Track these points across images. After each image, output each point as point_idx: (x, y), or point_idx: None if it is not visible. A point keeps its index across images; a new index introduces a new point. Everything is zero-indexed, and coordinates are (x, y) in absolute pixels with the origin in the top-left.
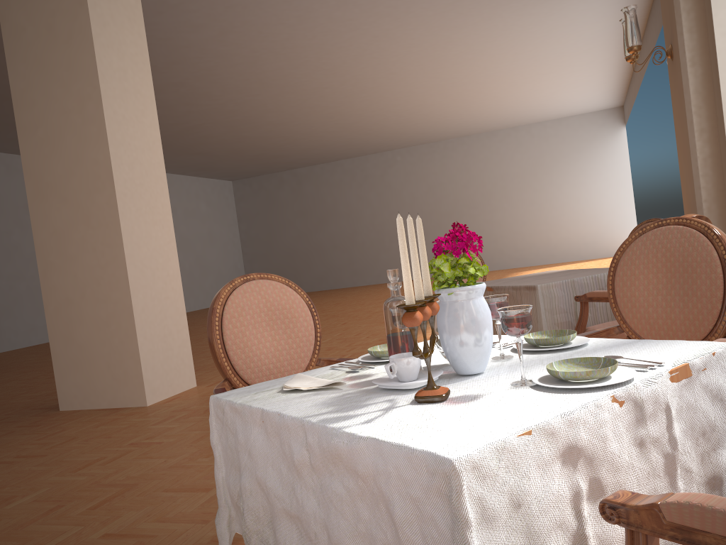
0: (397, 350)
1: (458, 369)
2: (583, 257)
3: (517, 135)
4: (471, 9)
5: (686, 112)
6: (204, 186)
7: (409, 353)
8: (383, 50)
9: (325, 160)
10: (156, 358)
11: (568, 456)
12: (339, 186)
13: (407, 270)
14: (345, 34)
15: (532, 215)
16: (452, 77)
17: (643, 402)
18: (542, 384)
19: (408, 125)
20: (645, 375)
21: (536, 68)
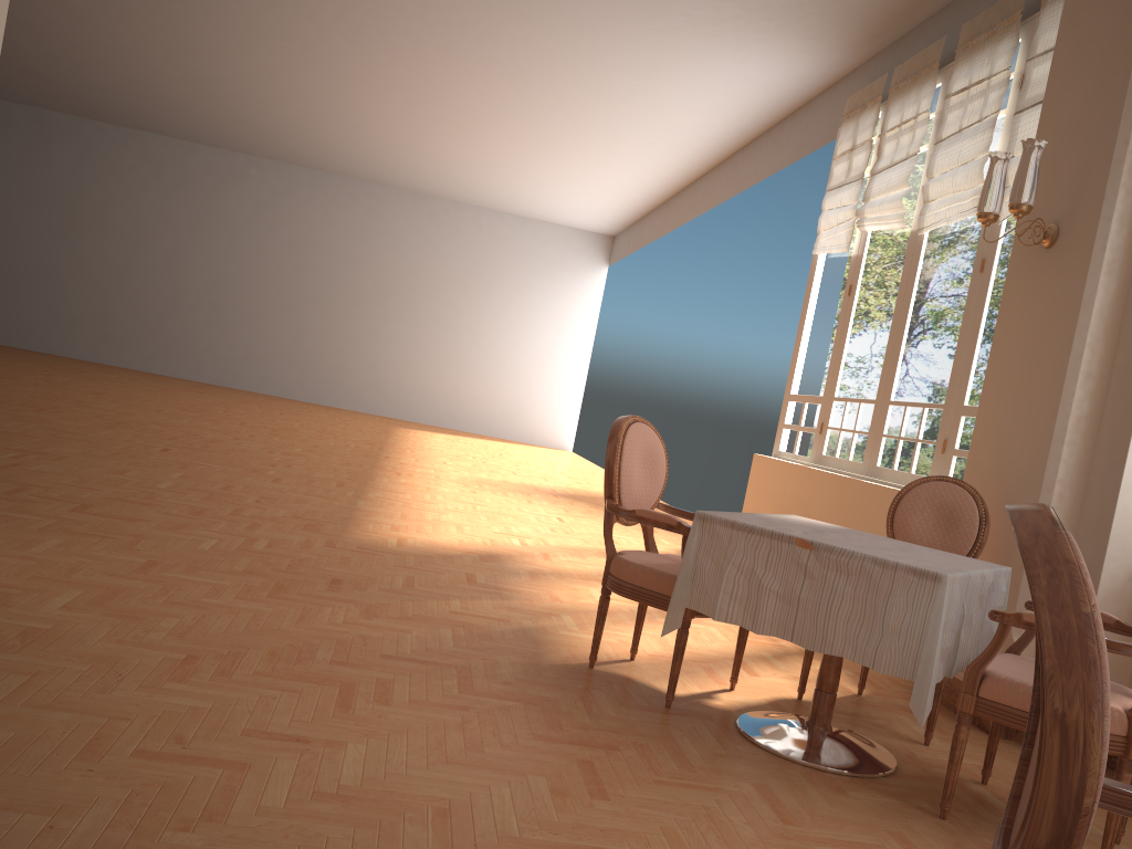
0: None
1: None
2: (495, 434)
3: (459, 217)
4: (570, 1)
5: (1075, 339)
6: None
7: None
8: None
9: (116, 120)
10: None
11: None
12: (125, 176)
13: None
14: None
15: (441, 345)
16: (444, 88)
17: None
18: None
19: (310, 127)
20: None
21: (566, 134)
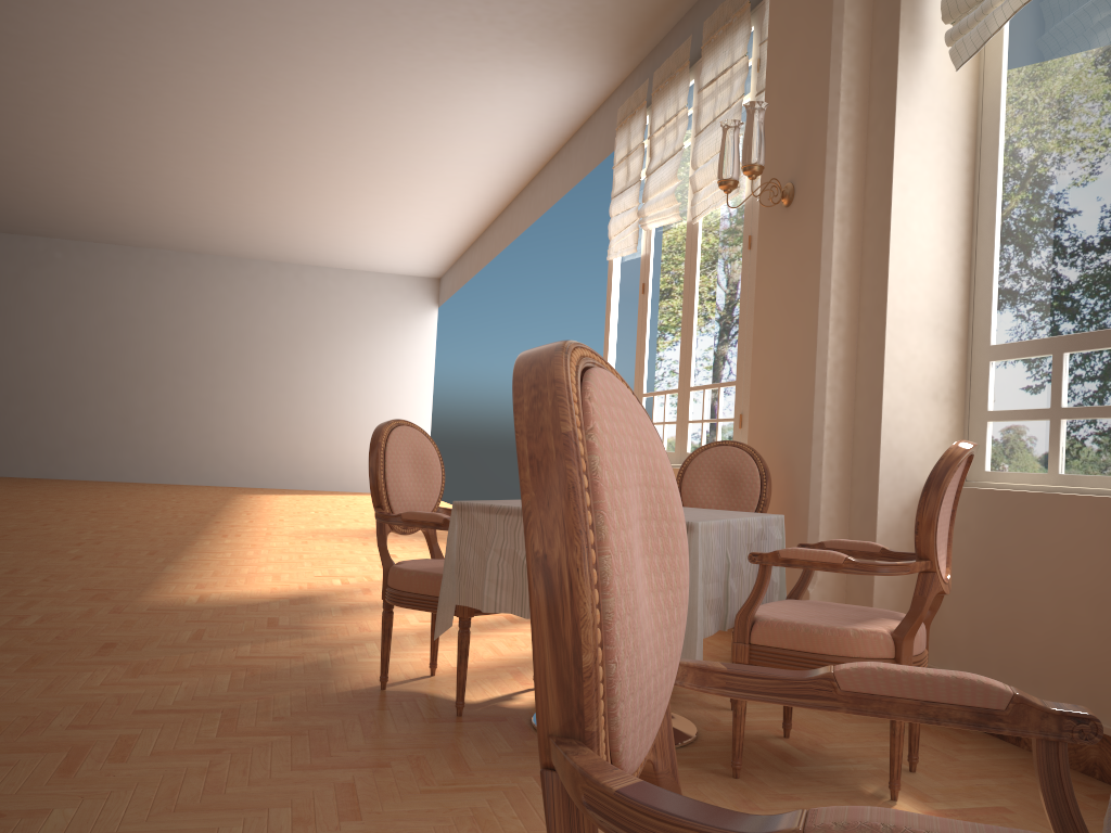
0: None
1: None
2: (346, 488)
3: (280, 277)
4: (335, 39)
5: (821, 287)
6: None
7: None
8: (146, 44)
9: None
10: None
11: None
12: None
13: None
14: None
15: (279, 406)
16: (234, 144)
17: None
18: None
19: (107, 201)
20: None
21: (366, 179)
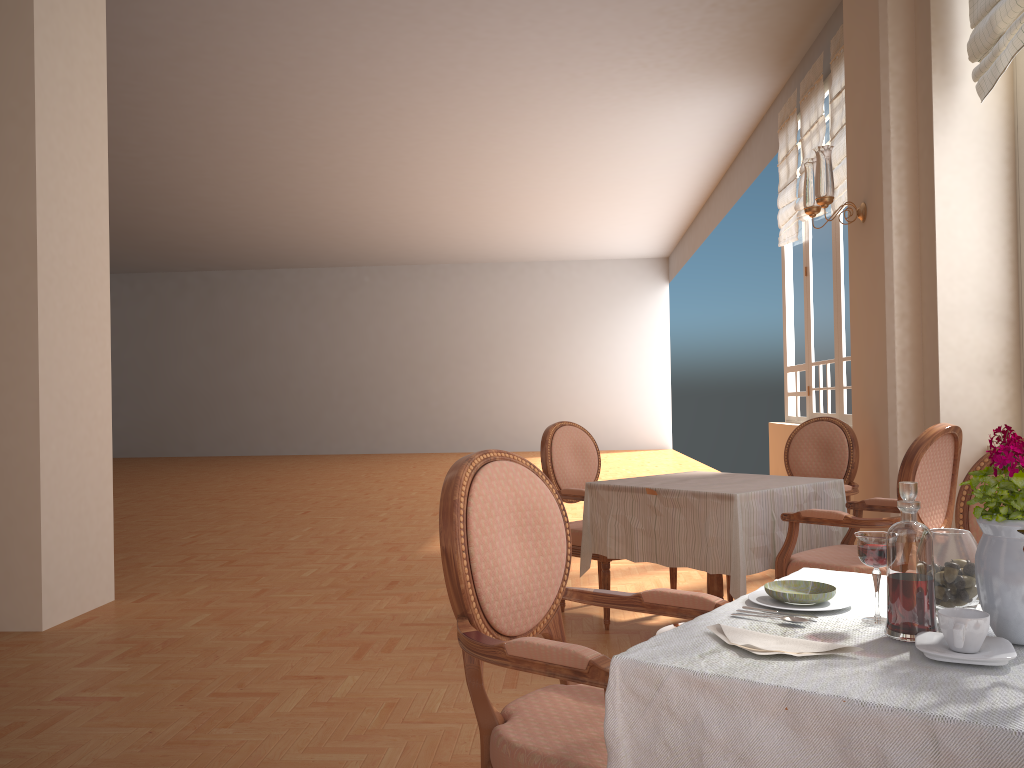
0: (917, 602)
1: (1017, 636)
2: (602, 447)
3: (533, 274)
4: (538, 100)
5: (886, 290)
6: None
7: (953, 608)
8: (403, 129)
9: (258, 266)
10: (64, 552)
11: None
12: (273, 306)
13: None
14: (360, 97)
15: (541, 382)
16: (478, 183)
17: None
18: None
19: (395, 236)
20: None
21: (586, 191)
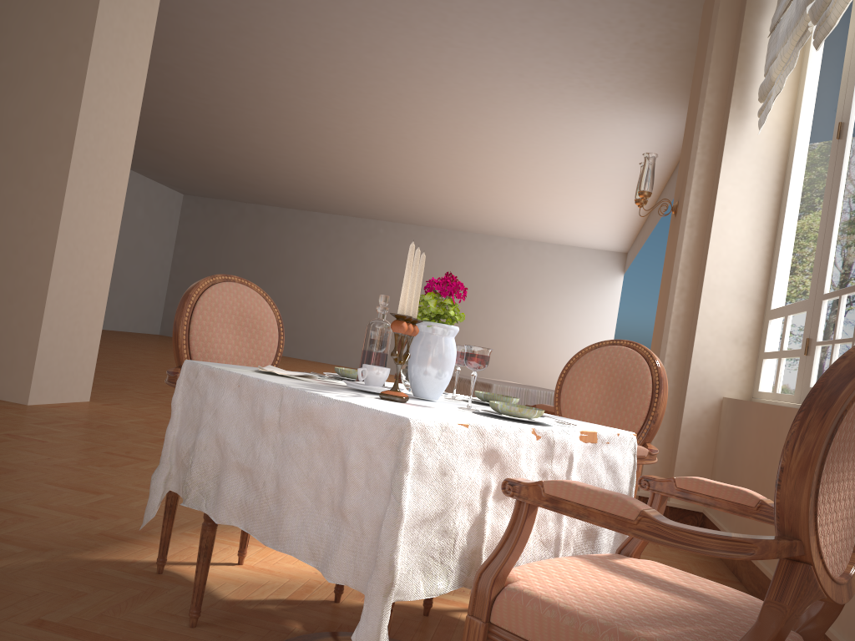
0: (368, 364)
1: (416, 391)
2: None
3: (514, 248)
4: (506, 102)
5: (674, 268)
6: (149, 189)
7: (379, 367)
8: (403, 110)
9: (300, 207)
10: (55, 355)
11: (489, 457)
12: (306, 240)
13: (407, 287)
14: (369, 80)
15: (504, 337)
16: (465, 164)
17: (554, 443)
18: (482, 411)
19: (403, 198)
20: (562, 427)
21: (552, 184)
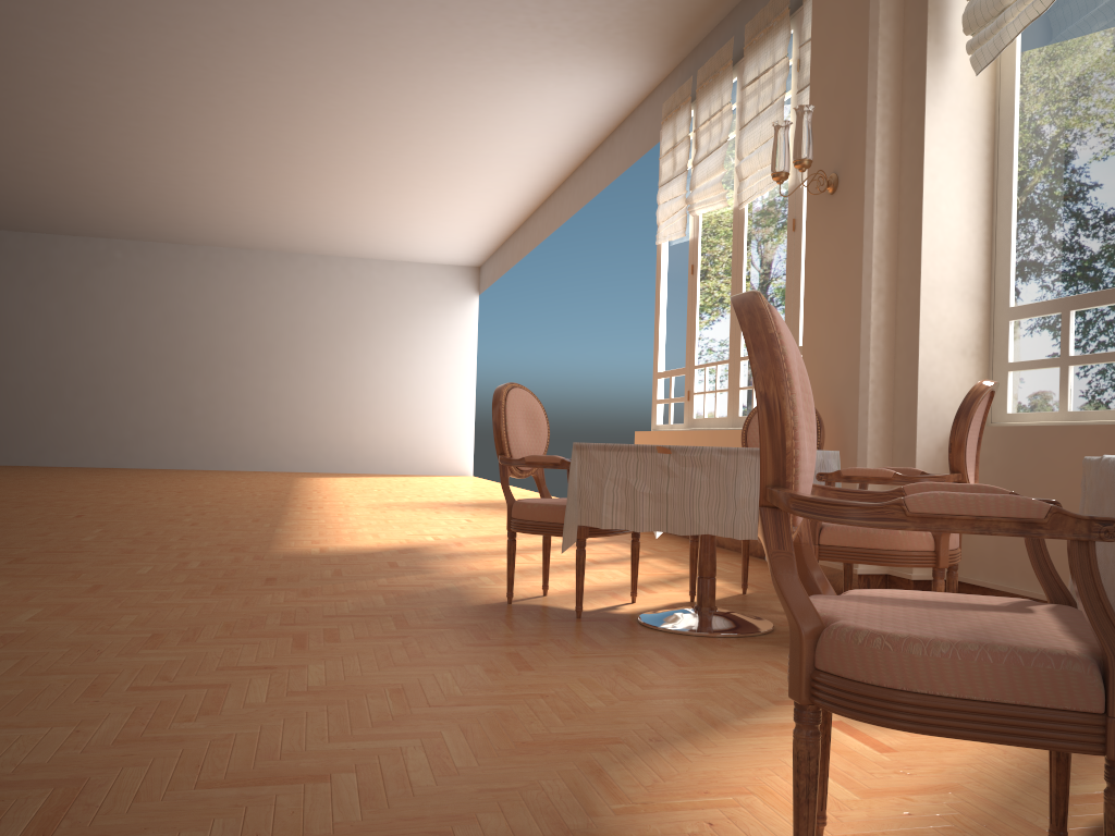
0: None
1: None
2: (396, 471)
3: (328, 270)
4: (401, 48)
5: (863, 262)
6: None
7: None
8: (227, 58)
9: None
10: None
11: None
12: None
13: None
14: (184, 4)
15: (330, 394)
16: (296, 146)
17: None
18: None
19: (170, 202)
20: None
21: (418, 174)
